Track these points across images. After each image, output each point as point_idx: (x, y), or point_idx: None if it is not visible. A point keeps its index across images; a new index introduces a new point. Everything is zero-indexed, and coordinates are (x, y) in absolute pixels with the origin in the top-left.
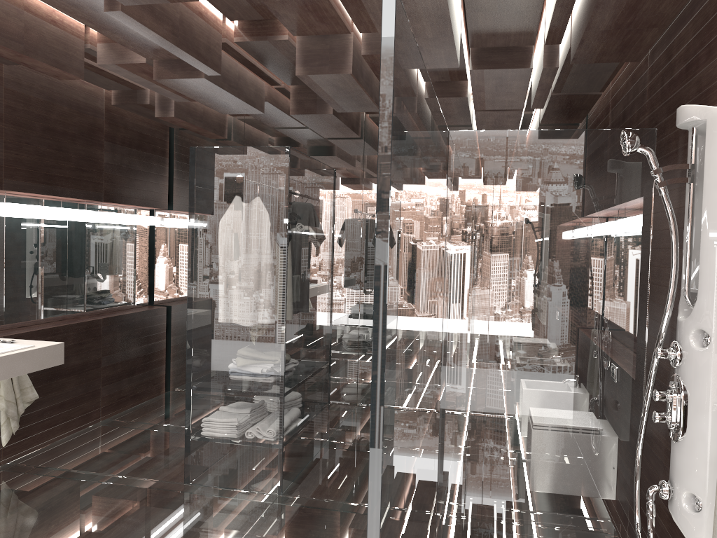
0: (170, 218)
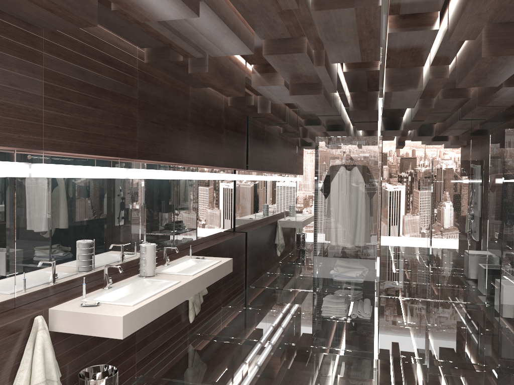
0: (247, 175)
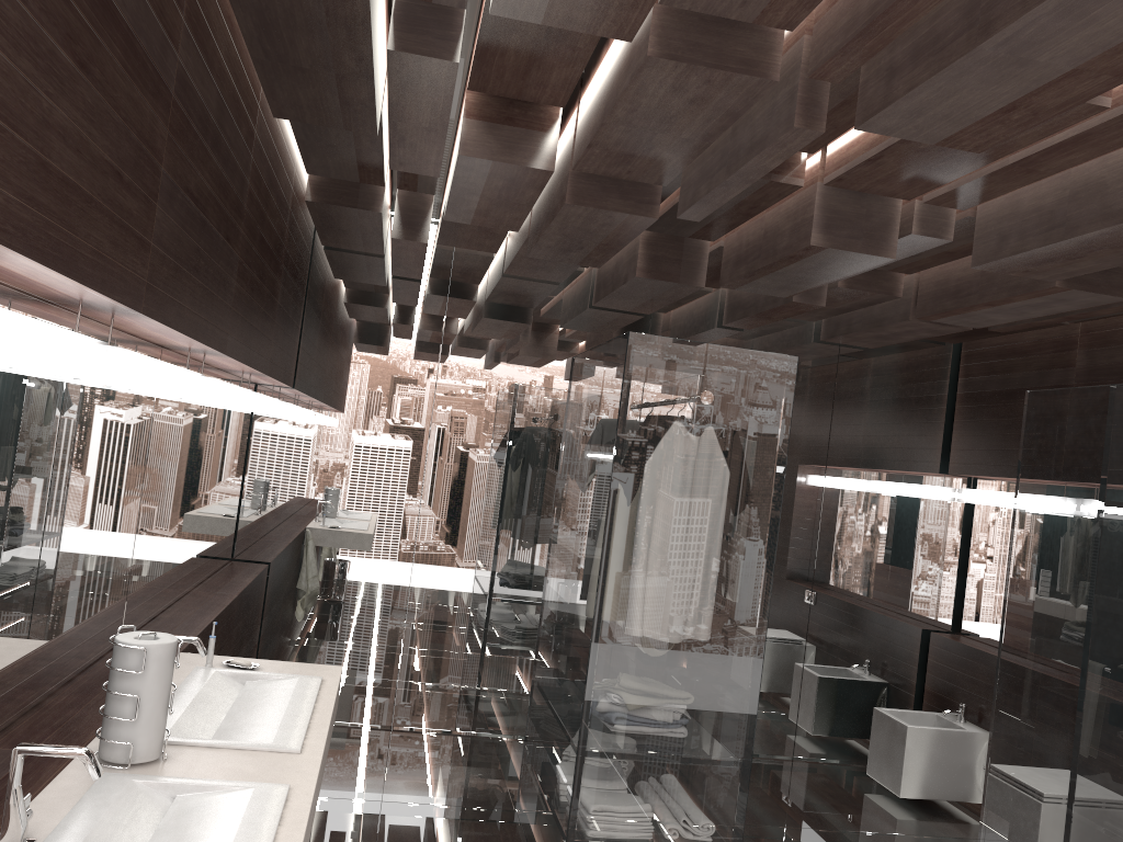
0: (291, 403)
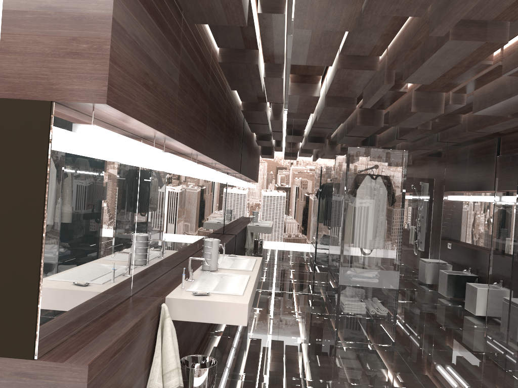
0: (240, 178)
